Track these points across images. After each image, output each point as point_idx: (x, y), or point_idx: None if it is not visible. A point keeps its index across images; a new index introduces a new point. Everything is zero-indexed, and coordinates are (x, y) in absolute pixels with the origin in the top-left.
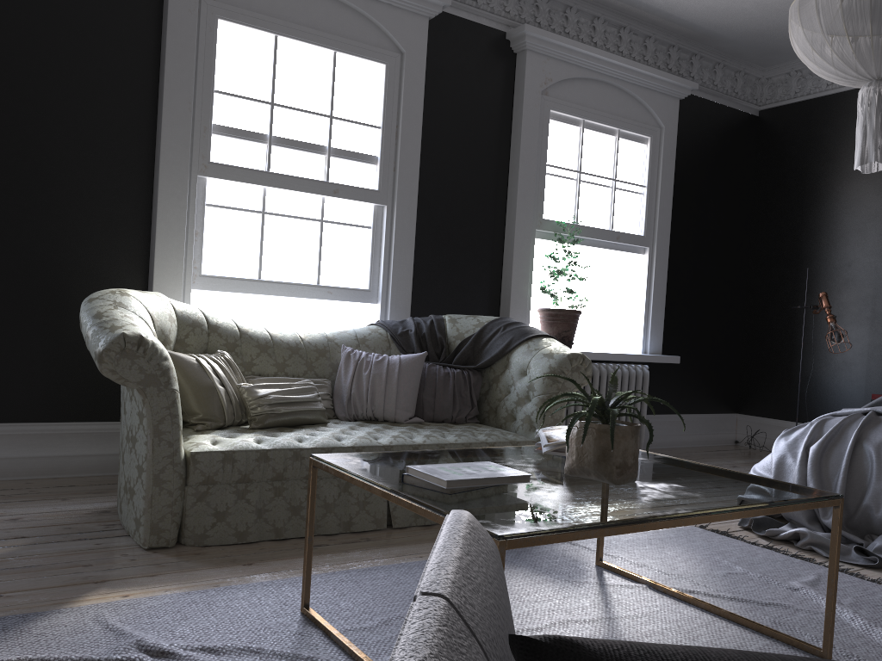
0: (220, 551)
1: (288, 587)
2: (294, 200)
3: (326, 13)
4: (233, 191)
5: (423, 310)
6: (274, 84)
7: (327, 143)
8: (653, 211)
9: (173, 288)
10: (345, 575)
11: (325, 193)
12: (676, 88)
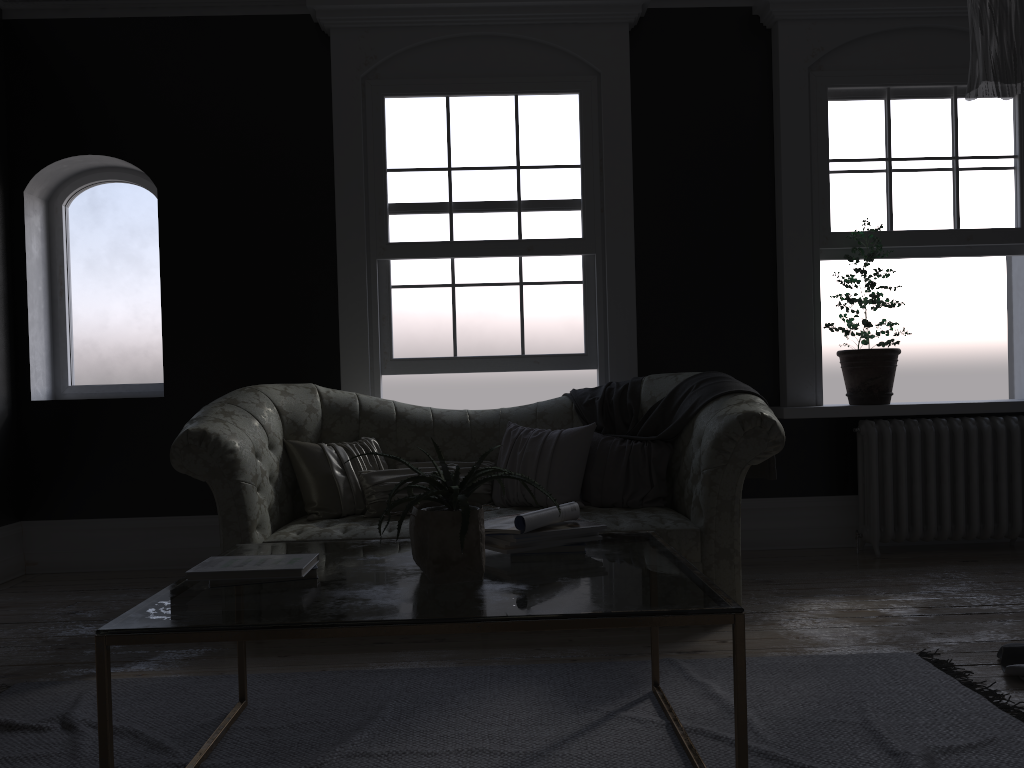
0: (283, 641)
1: (274, 681)
2: (486, 267)
3: (501, 55)
4: (419, 268)
5: (664, 370)
6: (449, 148)
7: (516, 197)
8: None
9: (360, 376)
10: (347, 674)
11: (517, 252)
12: None
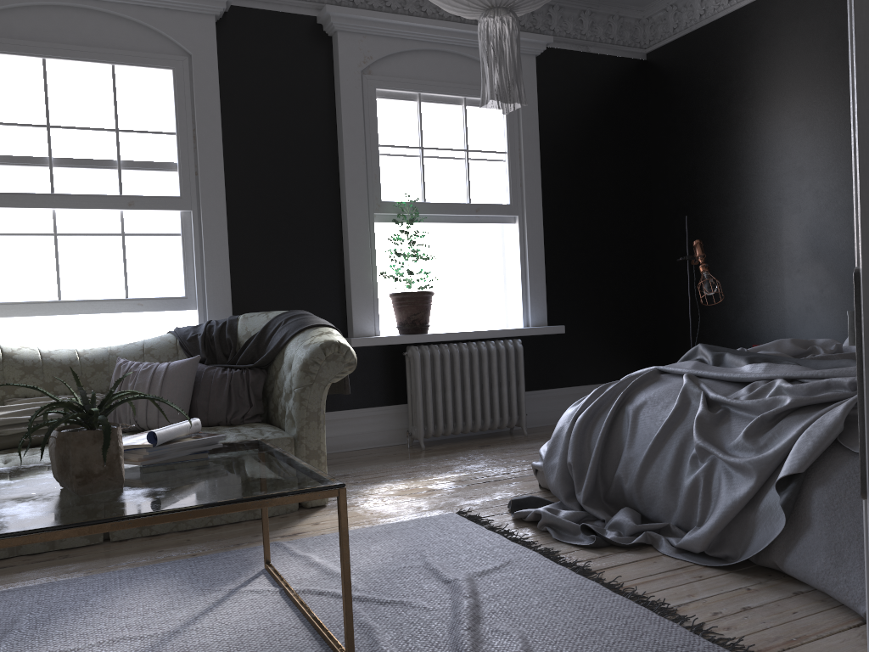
0: None
1: None
2: (89, 218)
3: (98, 28)
4: (20, 217)
5: (254, 310)
6: (47, 107)
7: (116, 157)
8: (518, 177)
9: None
10: None
11: (118, 206)
12: (527, 44)
